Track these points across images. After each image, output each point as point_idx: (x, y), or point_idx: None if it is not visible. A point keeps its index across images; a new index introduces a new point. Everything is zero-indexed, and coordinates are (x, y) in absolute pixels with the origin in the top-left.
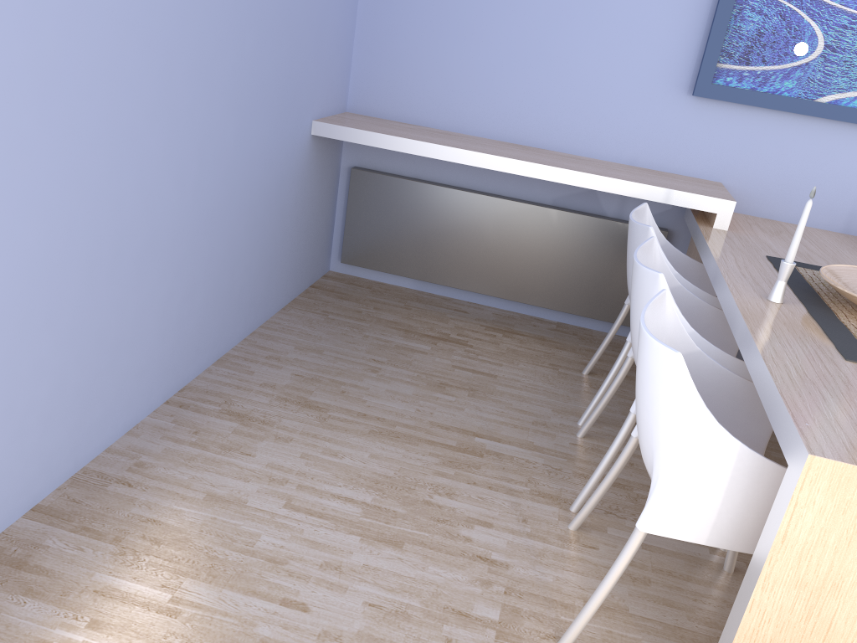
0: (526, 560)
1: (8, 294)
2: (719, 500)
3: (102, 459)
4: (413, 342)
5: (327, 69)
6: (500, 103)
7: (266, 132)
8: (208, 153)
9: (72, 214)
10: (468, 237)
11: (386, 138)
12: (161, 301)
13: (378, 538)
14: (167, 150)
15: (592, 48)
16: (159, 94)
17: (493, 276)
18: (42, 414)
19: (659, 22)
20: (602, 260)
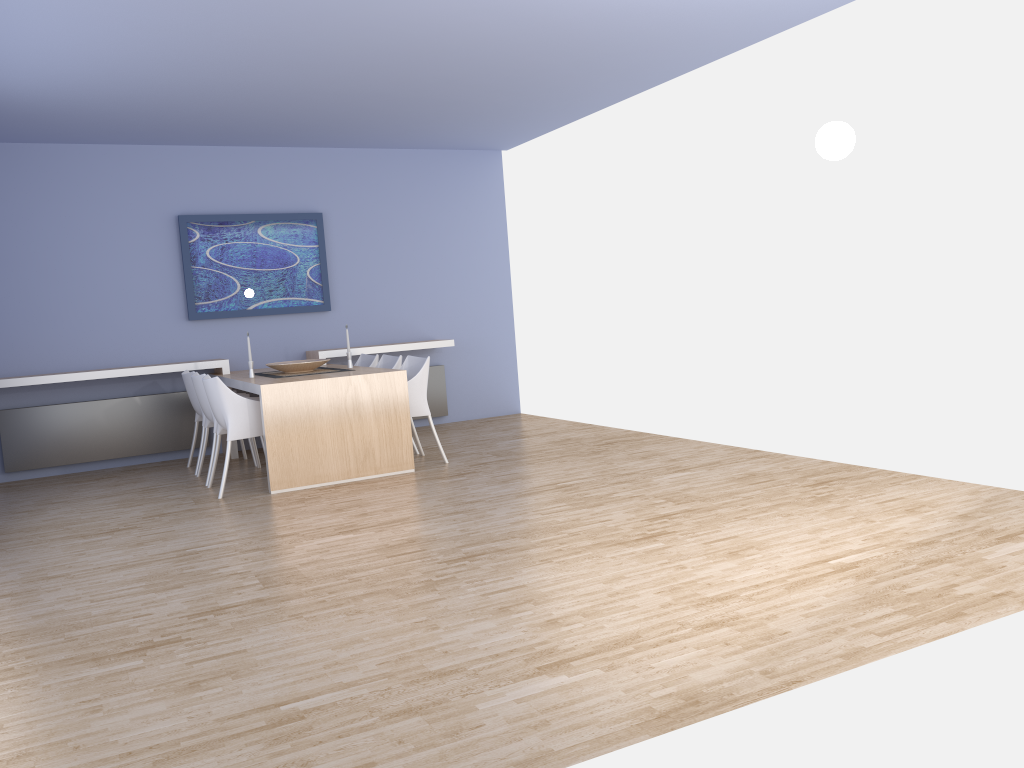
0: (195, 494)
1: None
2: (248, 419)
3: None
4: (85, 483)
5: None
6: (84, 349)
7: None
8: None
9: None
10: (90, 428)
11: (29, 379)
12: None
13: (131, 506)
14: None
15: (128, 309)
16: None
17: (113, 446)
18: None
19: (159, 290)
20: (174, 416)
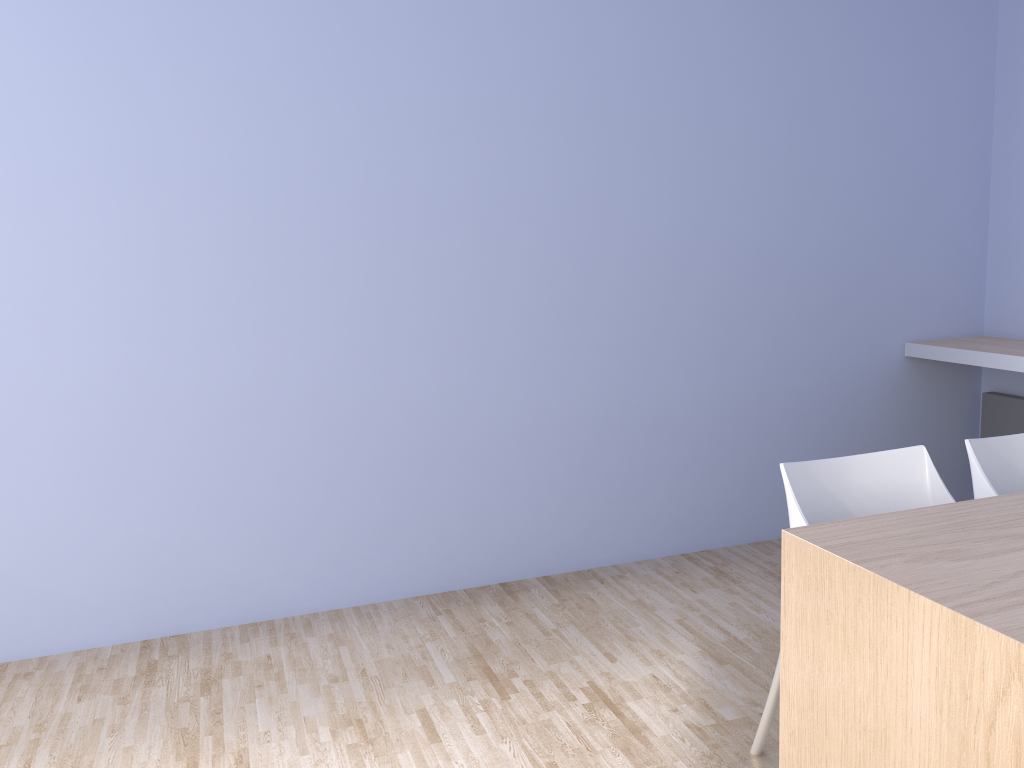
0: None
1: (532, 429)
2: None
3: (605, 568)
4: None
5: (929, 294)
6: None
7: (817, 350)
8: (729, 362)
9: (583, 390)
10: None
11: (964, 353)
12: (675, 469)
13: (713, 655)
14: (678, 356)
15: None
16: (667, 318)
17: None
18: (554, 514)
19: None
20: None
